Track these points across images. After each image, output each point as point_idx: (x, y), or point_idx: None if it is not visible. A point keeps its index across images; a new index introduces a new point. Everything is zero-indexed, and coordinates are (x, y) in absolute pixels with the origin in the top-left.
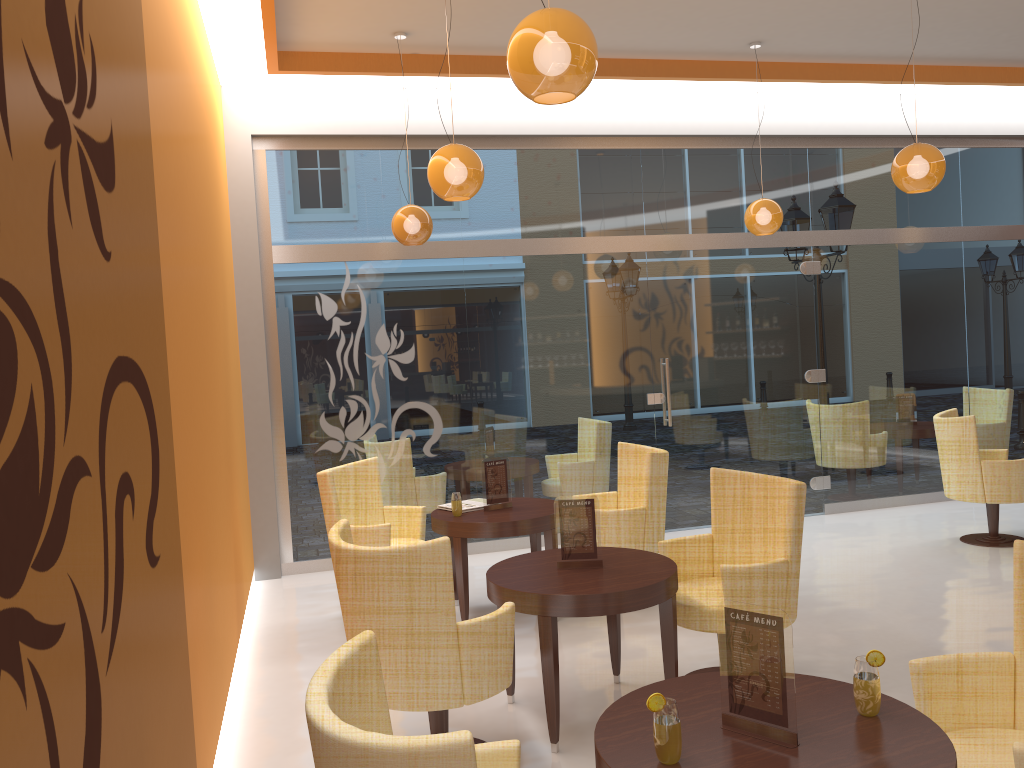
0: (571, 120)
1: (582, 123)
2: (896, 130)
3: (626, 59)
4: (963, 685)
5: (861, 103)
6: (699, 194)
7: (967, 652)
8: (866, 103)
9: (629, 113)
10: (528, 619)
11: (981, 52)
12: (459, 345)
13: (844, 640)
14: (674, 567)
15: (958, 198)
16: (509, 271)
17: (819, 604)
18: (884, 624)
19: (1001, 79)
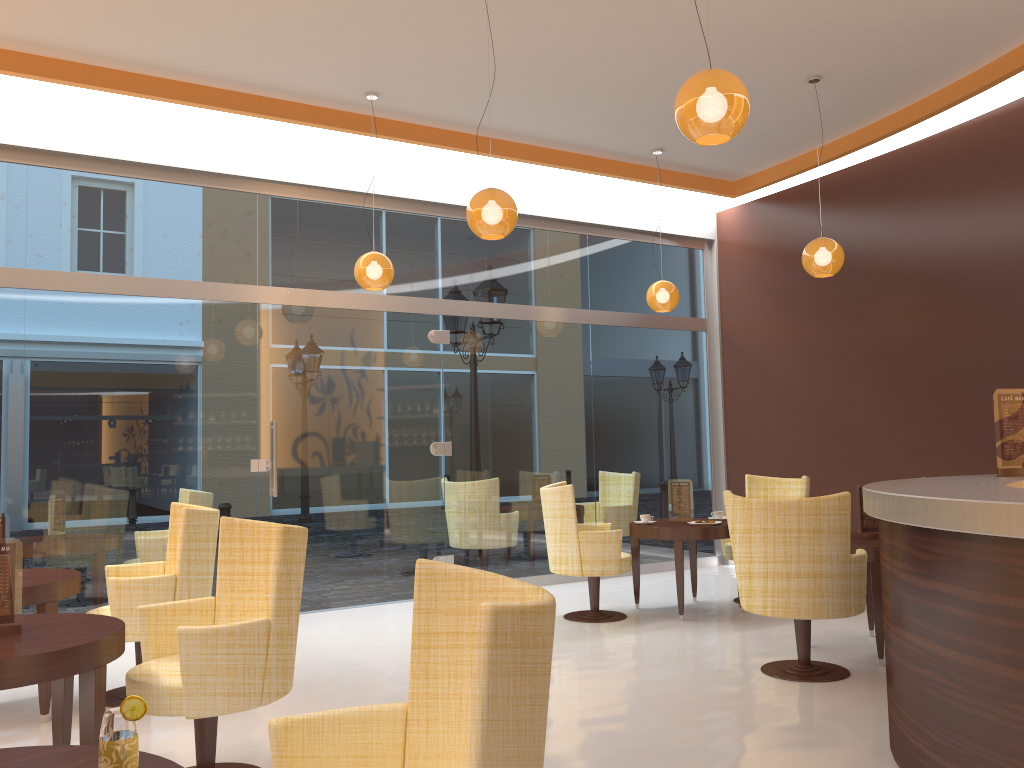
0: (175, 151)
1: (188, 156)
2: (527, 210)
3: (235, 92)
4: (341, 749)
5: (494, 179)
6: (322, 249)
7: None
8: (499, 180)
9: (245, 153)
10: (10, 721)
11: (597, 141)
12: (11, 391)
13: None
14: (115, 631)
15: (586, 282)
16: (86, 310)
17: (380, 686)
18: None
19: (620, 172)
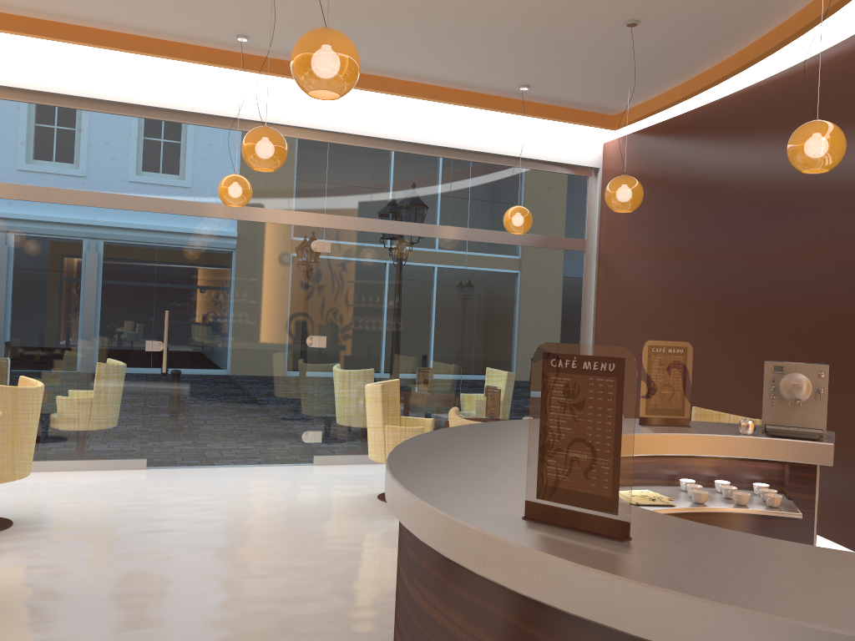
0: (90, 84)
1: (101, 89)
2: (411, 138)
3: (131, 35)
4: None
5: (380, 110)
6: (218, 168)
7: (185, 596)
8: (385, 111)
9: (151, 87)
10: None
11: (464, 78)
12: None
13: (100, 577)
14: None
15: (466, 203)
16: (13, 213)
17: (148, 542)
18: (166, 565)
19: (495, 106)
